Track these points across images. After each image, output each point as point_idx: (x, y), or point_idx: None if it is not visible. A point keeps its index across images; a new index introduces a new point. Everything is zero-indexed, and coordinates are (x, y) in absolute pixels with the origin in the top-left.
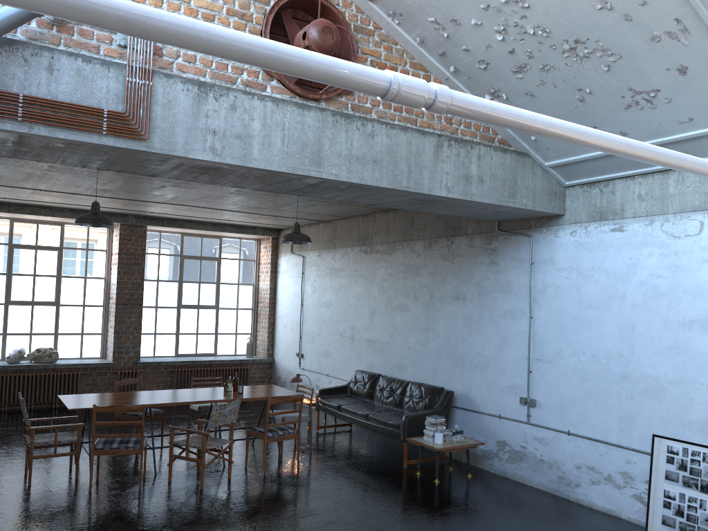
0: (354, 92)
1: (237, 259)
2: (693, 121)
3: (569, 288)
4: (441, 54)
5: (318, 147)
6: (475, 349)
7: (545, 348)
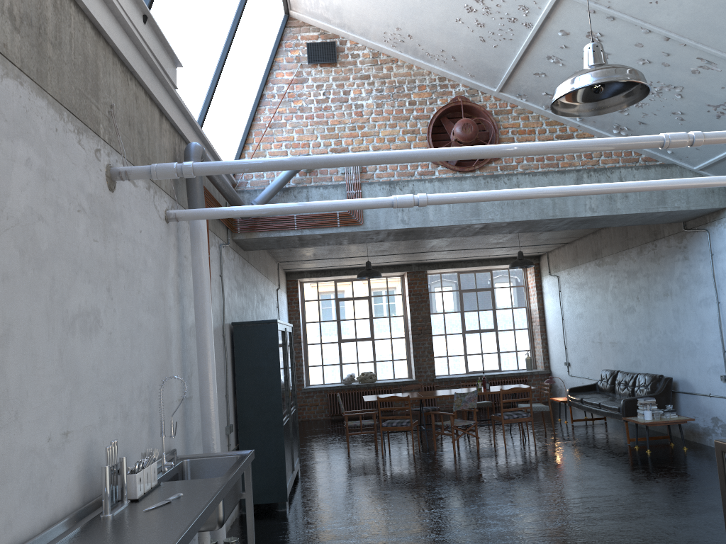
0: (501, 157)
1: (508, 287)
2: None
3: None
4: None
5: (475, 203)
6: (684, 338)
7: None
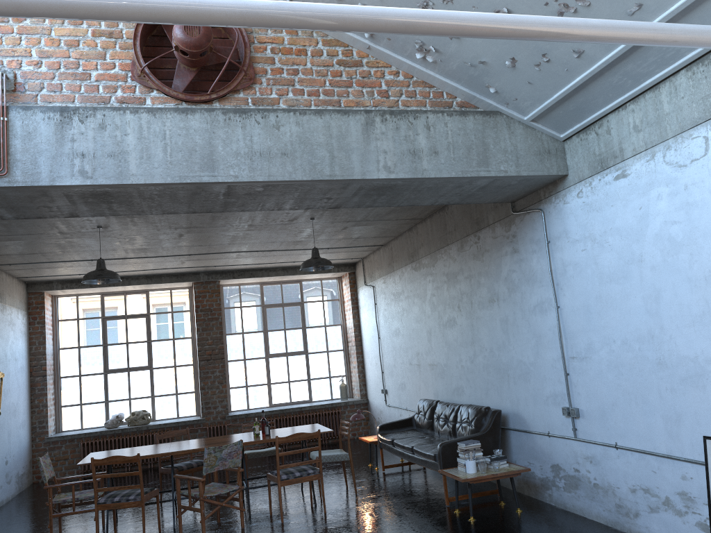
0: (254, 86)
1: (320, 301)
2: (644, 6)
3: (587, 262)
4: None
5: (209, 150)
6: (515, 356)
7: (576, 342)
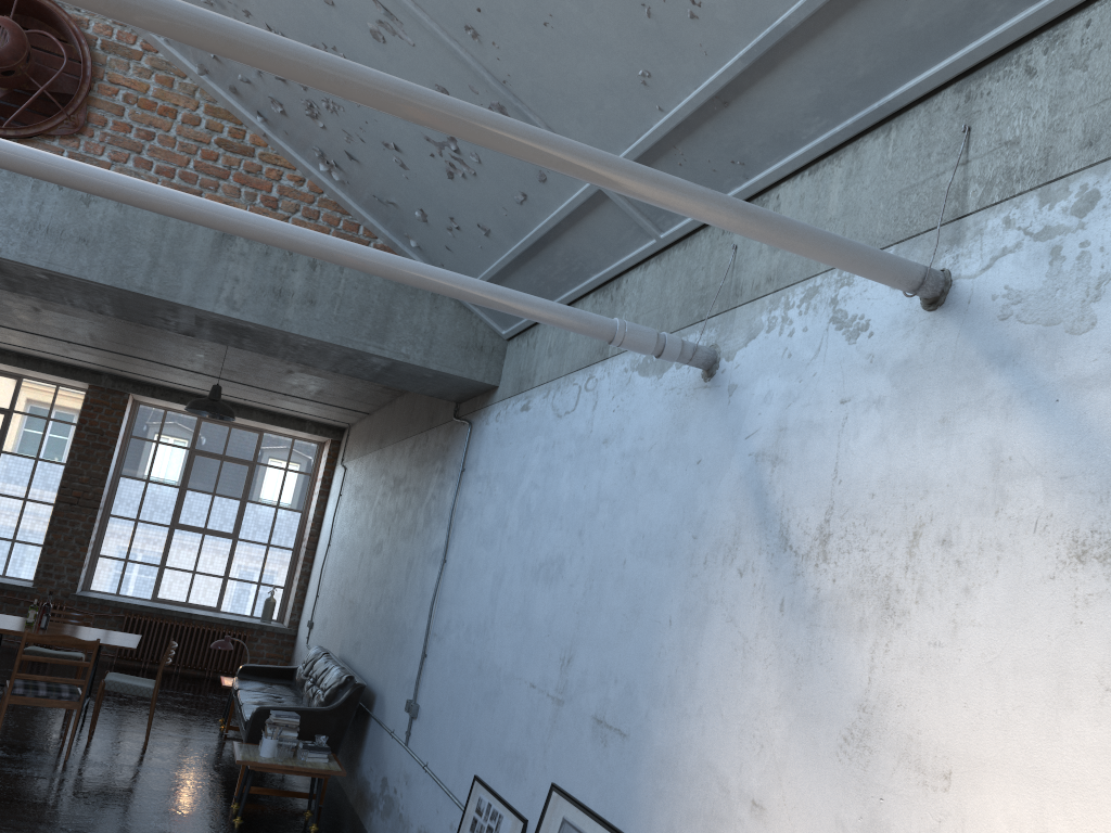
0: (80, 137)
1: (282, 468)
2: (529, 198)
3: (477, 510)
4: (236, 93)
5: None
6: (403, 616)
7: (442, 614)
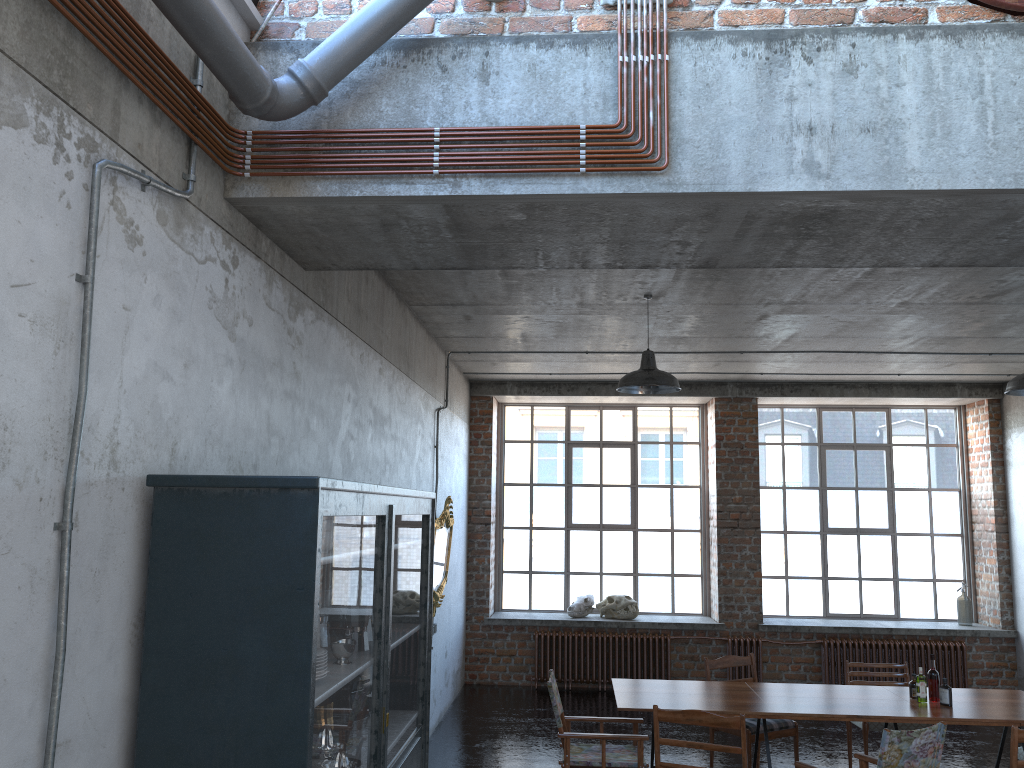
0: None
1: (922, 445)
2: None
3: None
4: None
5: None
6: None
7: None
